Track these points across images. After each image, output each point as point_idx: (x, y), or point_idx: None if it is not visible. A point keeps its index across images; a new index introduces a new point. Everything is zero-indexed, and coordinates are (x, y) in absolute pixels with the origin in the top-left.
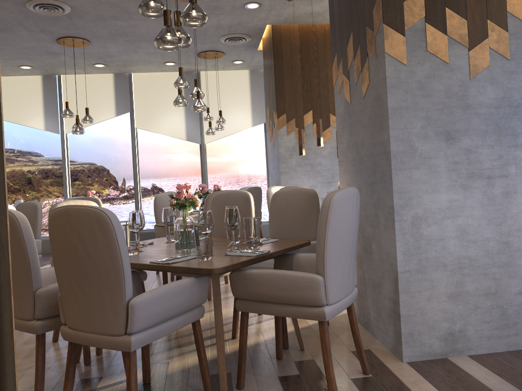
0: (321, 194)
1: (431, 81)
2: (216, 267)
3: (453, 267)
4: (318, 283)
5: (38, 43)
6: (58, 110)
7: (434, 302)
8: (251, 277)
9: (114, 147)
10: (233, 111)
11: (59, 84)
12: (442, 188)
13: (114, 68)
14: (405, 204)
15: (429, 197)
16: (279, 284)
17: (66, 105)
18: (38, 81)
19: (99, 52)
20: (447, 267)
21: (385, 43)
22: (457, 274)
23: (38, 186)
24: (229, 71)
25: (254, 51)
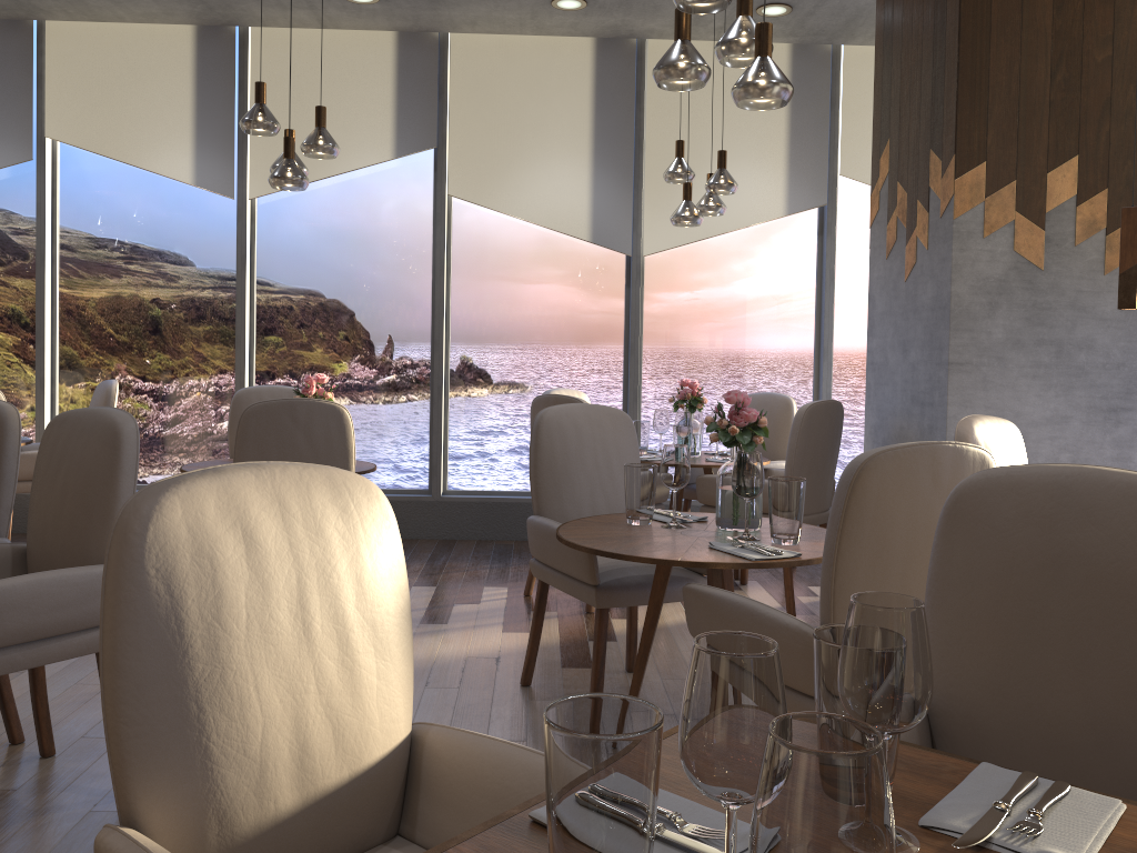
0: (1084, 448)
1: None
2: None
3: None
4: None
5: None
6: (234, 129)
7: None
8: None
9: (384, 249)
10: (734, 166)
11: (242, 55)
12: None
13: (403, 11)
14: None
15: None
16: None
17: (256, 94)
18: (184, 41)
19: None
20: None
21: None
22: None
23: (166, 344)
24: None
25: None
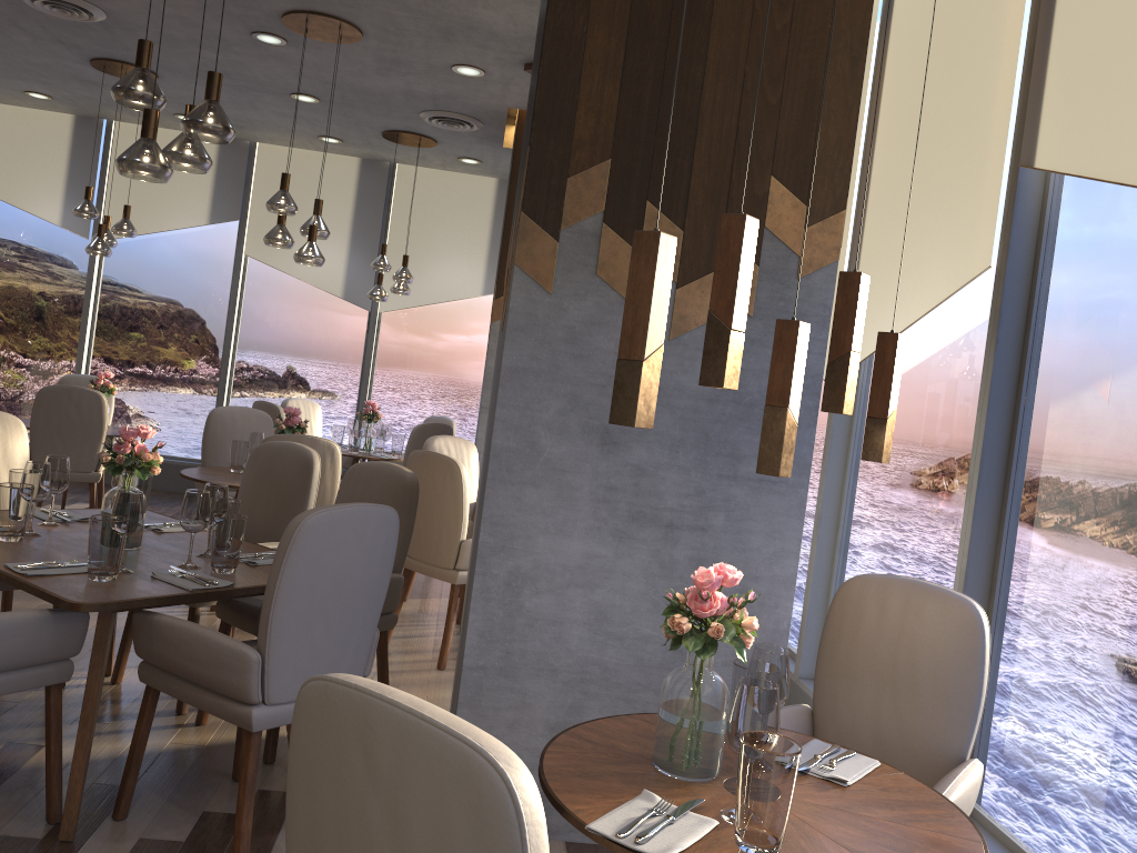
0: None
1: (593, 331)
2: (87, 600)
3: (570, 676)
4: (249, 664)
5: (55, 60)
6: (94, 190)
7: (520, 733)
8: (158, 628)
9: (196, 286)
10: (450, 257)
11: (106, 139)
12: (576, 529)
13: None
14: (500, 546)
15: (548, 541)
16: (194, 652)
17: (85, 194)
18: (65, 124)
19: (181, 96)
20: (559, 675)
21: (518, 247)
22: (574, 691)
23: (28, 336)
24: (457, 173)
25: (498, 148)
